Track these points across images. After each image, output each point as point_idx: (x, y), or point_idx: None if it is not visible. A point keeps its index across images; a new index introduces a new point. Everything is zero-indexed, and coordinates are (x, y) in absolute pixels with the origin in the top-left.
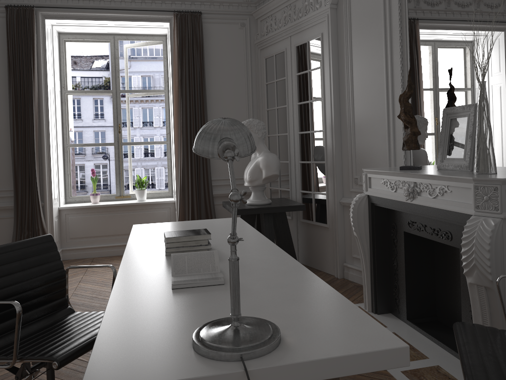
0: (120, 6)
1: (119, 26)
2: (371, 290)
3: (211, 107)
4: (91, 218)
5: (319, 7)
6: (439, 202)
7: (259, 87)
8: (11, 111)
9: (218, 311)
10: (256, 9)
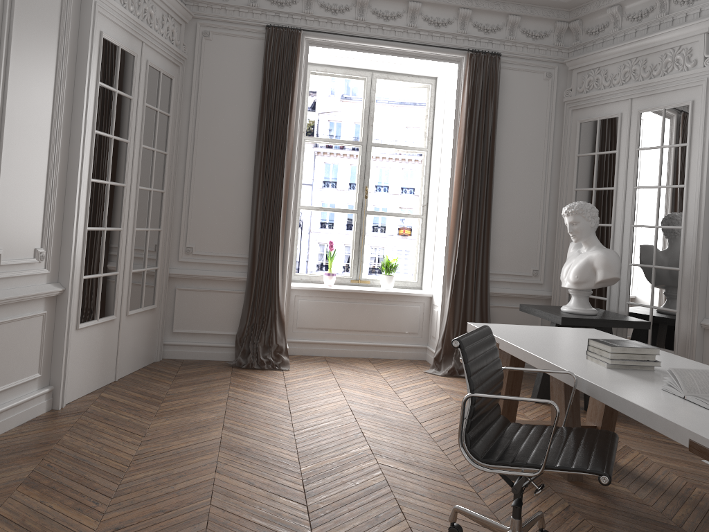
0: (401, 37)
1: (387, 62)
2: None
3: (498, 178)
4: (325, 304)
5: (692, 67)
6: None
7: (565, 159)
8: (259, 158)
9: None
10: (574, 57)
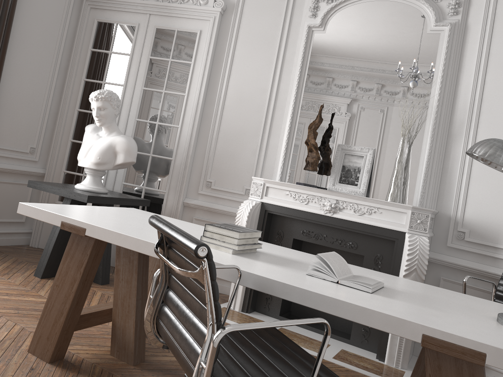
0: None
1: None
2: (245, 291)
3: (10, 50)
4: None
5: (204, 5)
6: (367, 219)
7: (78, 50)
8: None
9: (461, 311)
10: None
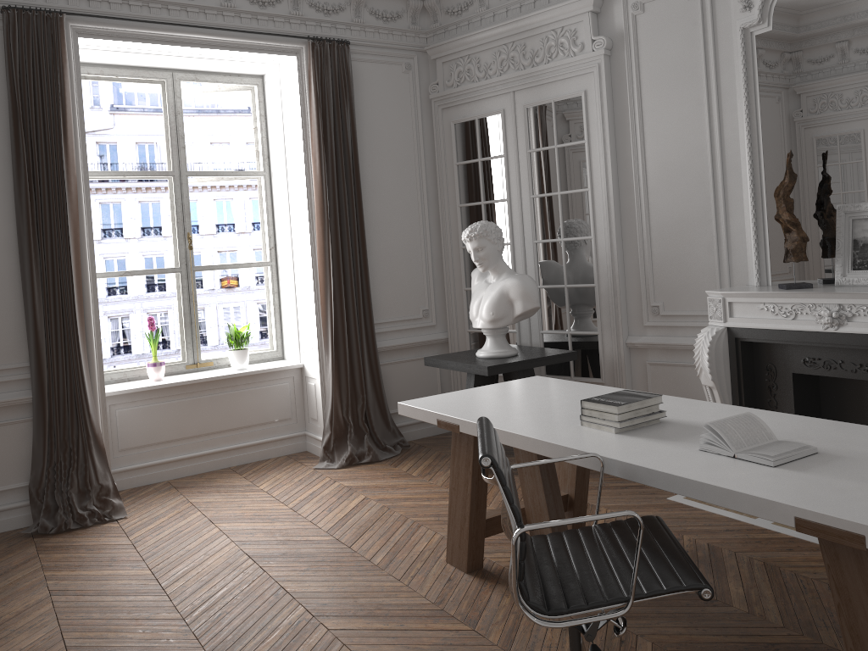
0: (215, 22)
1: (196, 57)
2: None
3: (367, 202)
4: (158, 408)
5: (580, 52)
6: None
7: (442, 170)
8: (24, 213)
9: None
10: (437, 44)
